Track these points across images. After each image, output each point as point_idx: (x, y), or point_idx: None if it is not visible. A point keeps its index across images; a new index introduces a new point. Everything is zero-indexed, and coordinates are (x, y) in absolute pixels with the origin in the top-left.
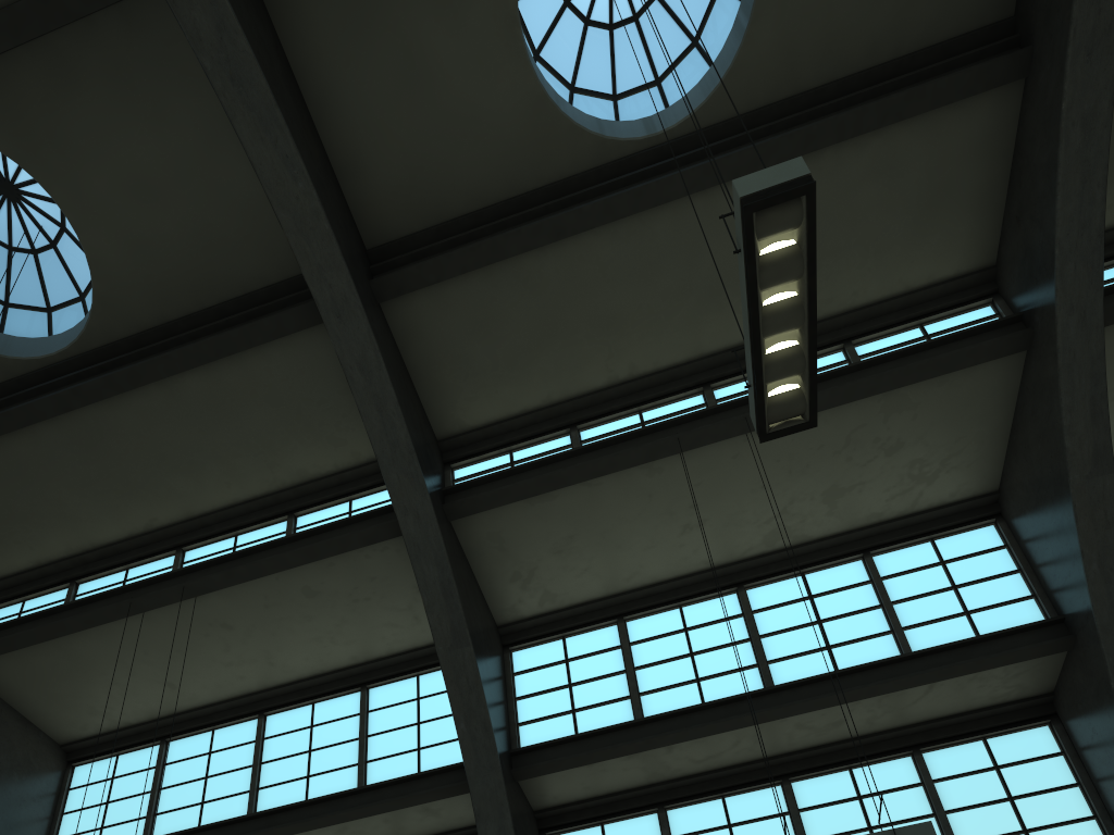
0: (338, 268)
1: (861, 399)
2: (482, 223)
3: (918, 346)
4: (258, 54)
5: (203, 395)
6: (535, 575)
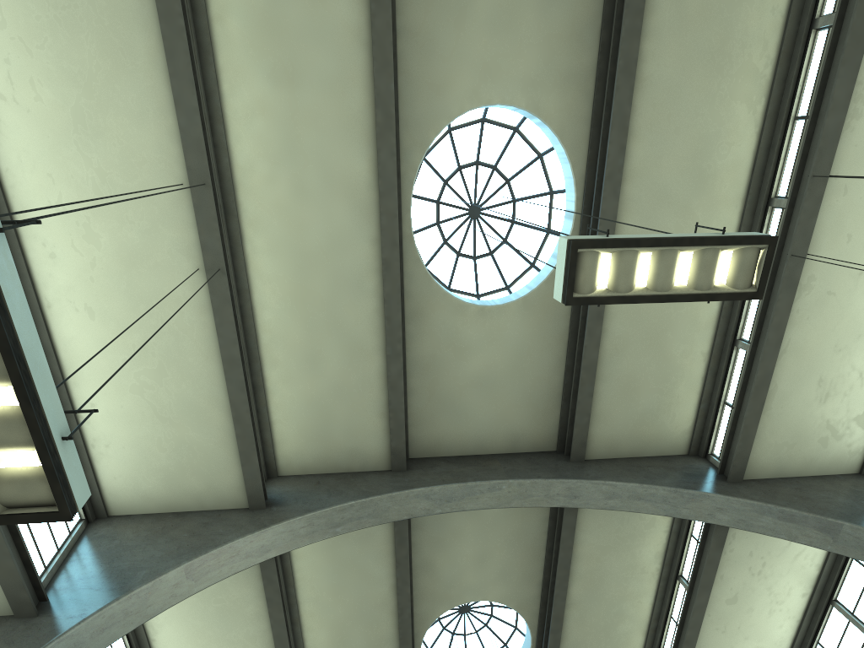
0: (551, 484)
1: None
2: (573, 367)
3: None
4: (444, 481)
5: (584, 587)
6: (834, 424)
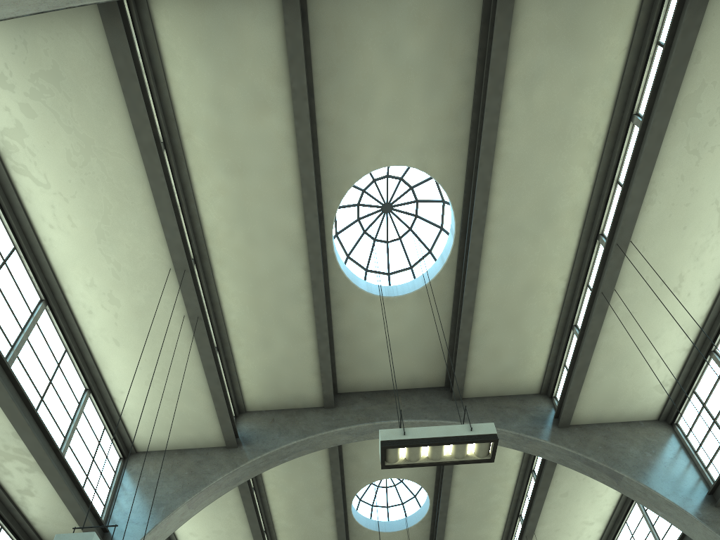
0: (433, 423)
1: (663, 142)
2: (455, 334)
3: (656, 76)
4: (359, 420)
5: (464, 474)
6: (638, 390)
